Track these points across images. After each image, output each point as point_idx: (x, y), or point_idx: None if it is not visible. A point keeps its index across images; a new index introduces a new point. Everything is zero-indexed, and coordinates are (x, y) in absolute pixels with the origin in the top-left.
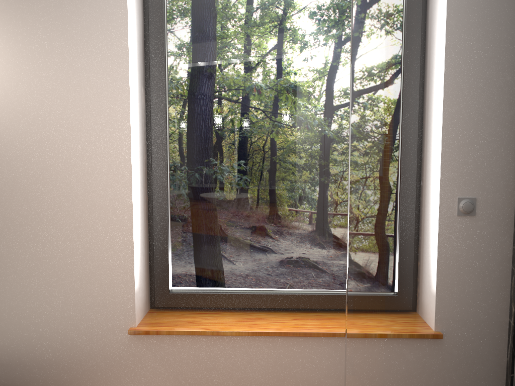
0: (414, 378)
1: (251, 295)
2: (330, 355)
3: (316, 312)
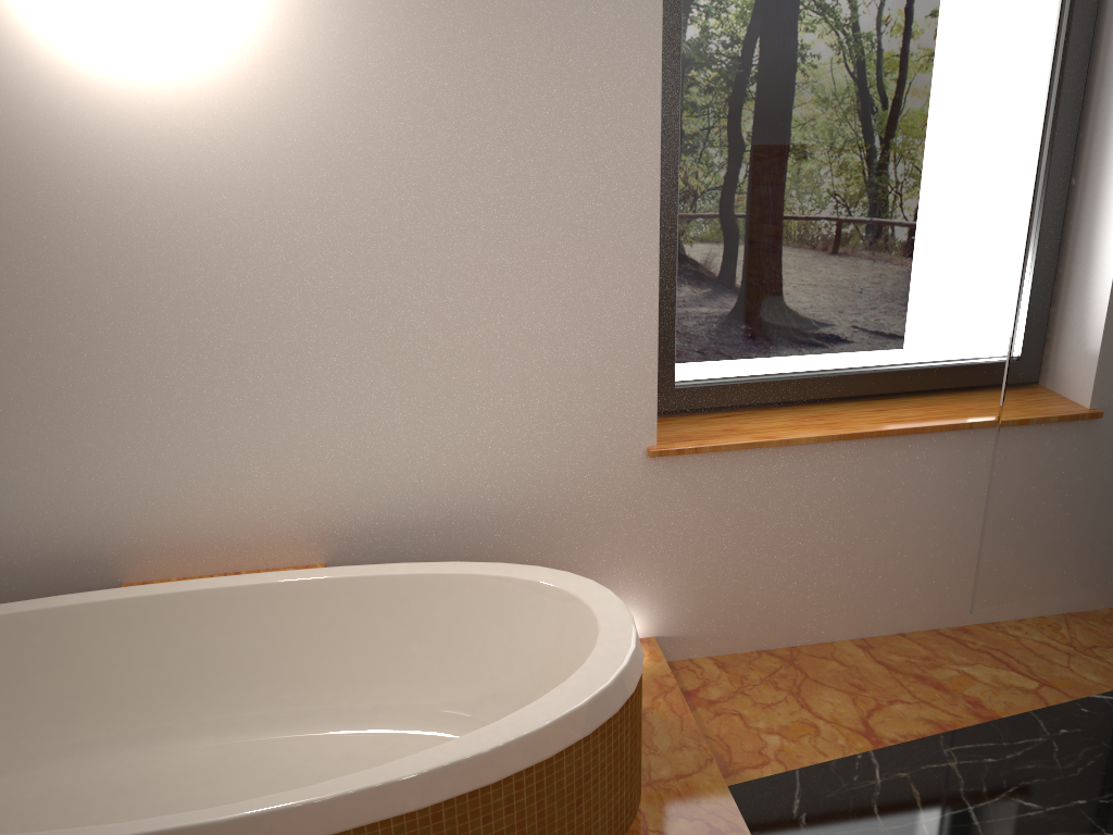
0: (1074, 476)
1: (803, 381)
2: (942, 457)
3: (896, 398)
